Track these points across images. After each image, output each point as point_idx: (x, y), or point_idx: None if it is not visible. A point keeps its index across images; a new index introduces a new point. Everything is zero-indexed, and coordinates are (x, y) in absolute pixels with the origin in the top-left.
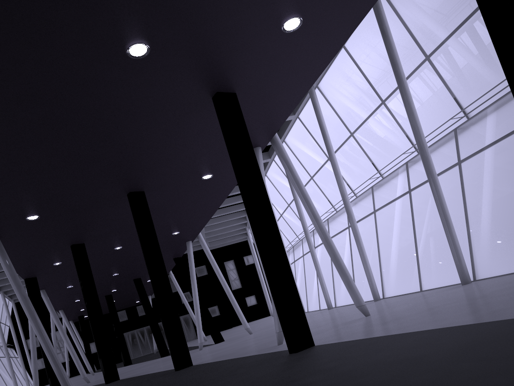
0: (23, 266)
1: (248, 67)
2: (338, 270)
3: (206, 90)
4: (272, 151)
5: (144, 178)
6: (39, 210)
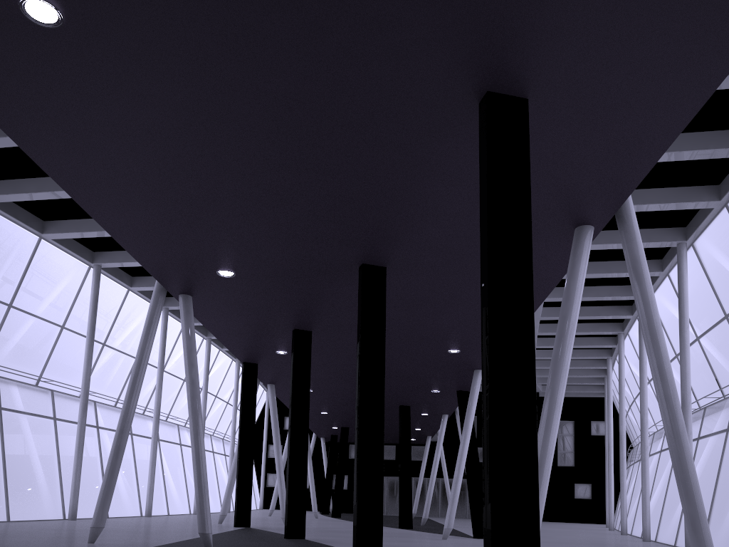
0: (236, 344)
1: (548, 39)
2: (679, 488)
3: (464, 84)
4: (668, 259)
5: (381, 244)
6: (232, 263)
